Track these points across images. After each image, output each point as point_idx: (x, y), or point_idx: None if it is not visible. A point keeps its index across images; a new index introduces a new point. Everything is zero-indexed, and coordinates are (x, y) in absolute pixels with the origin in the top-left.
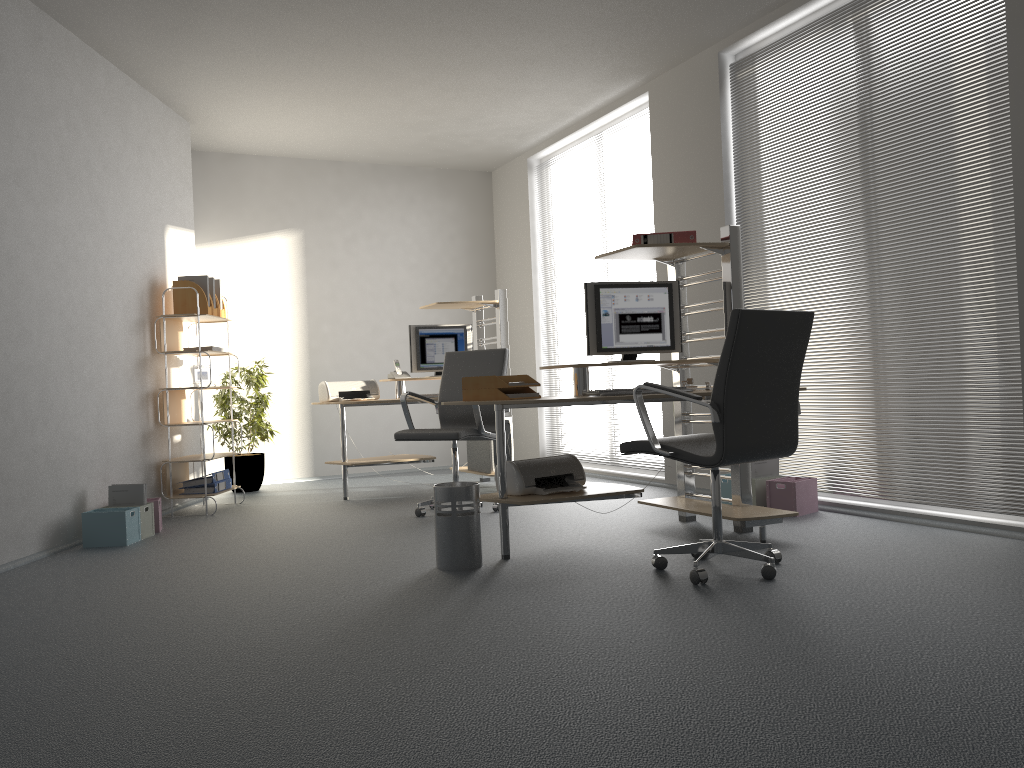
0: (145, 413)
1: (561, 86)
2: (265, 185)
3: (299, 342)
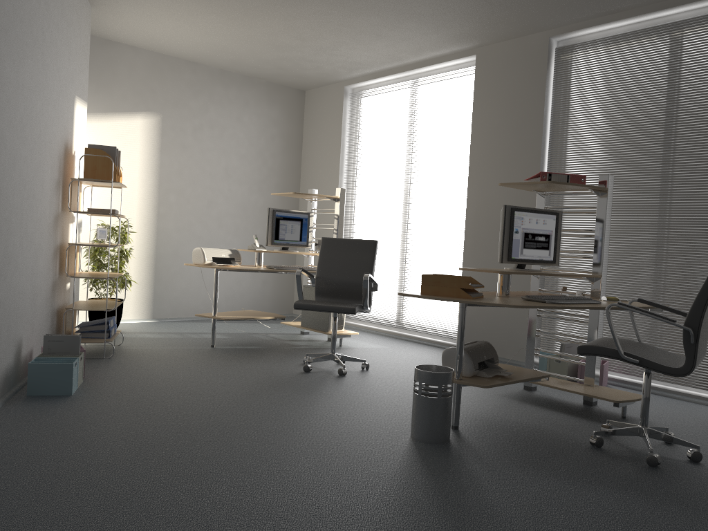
0: (55, 264)
1: (415, 38)
2: (134, 72)
3: (150, 207)
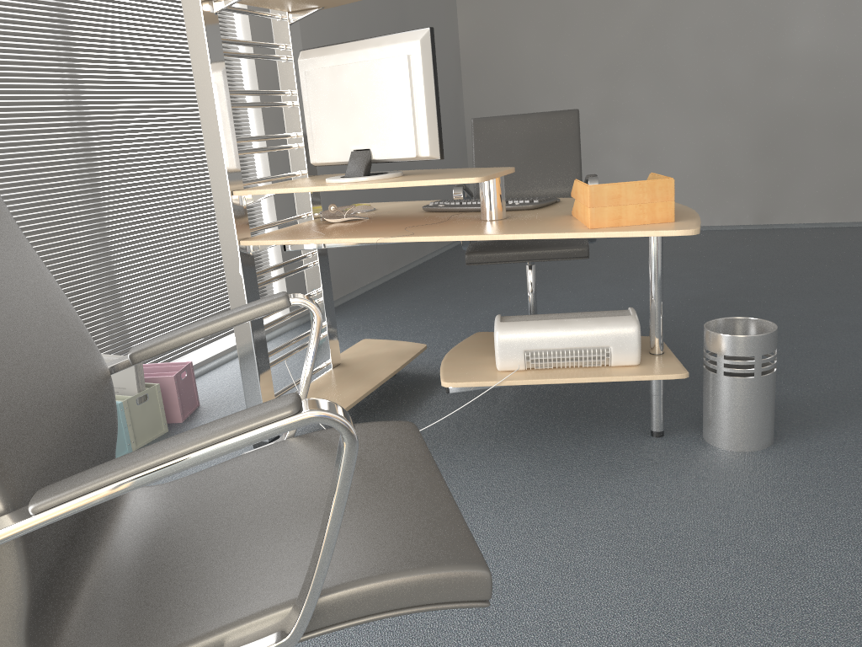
0: None
1: None
2: None
3: None
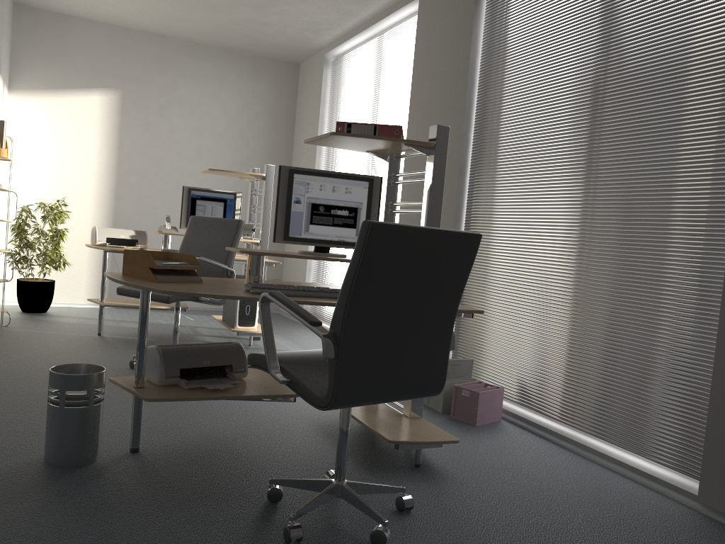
0: None
1: None
2: (90, 46)
3: (107, 188)
